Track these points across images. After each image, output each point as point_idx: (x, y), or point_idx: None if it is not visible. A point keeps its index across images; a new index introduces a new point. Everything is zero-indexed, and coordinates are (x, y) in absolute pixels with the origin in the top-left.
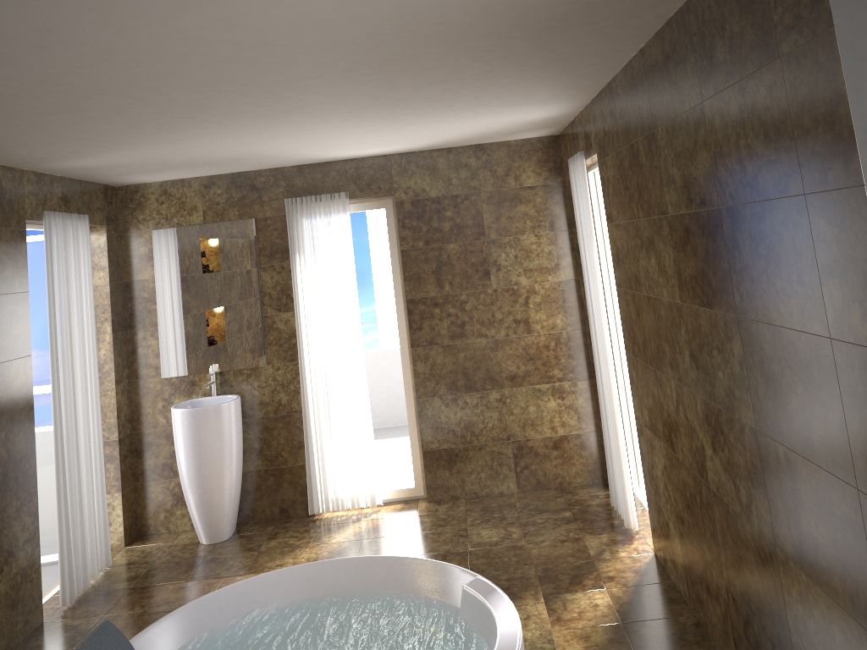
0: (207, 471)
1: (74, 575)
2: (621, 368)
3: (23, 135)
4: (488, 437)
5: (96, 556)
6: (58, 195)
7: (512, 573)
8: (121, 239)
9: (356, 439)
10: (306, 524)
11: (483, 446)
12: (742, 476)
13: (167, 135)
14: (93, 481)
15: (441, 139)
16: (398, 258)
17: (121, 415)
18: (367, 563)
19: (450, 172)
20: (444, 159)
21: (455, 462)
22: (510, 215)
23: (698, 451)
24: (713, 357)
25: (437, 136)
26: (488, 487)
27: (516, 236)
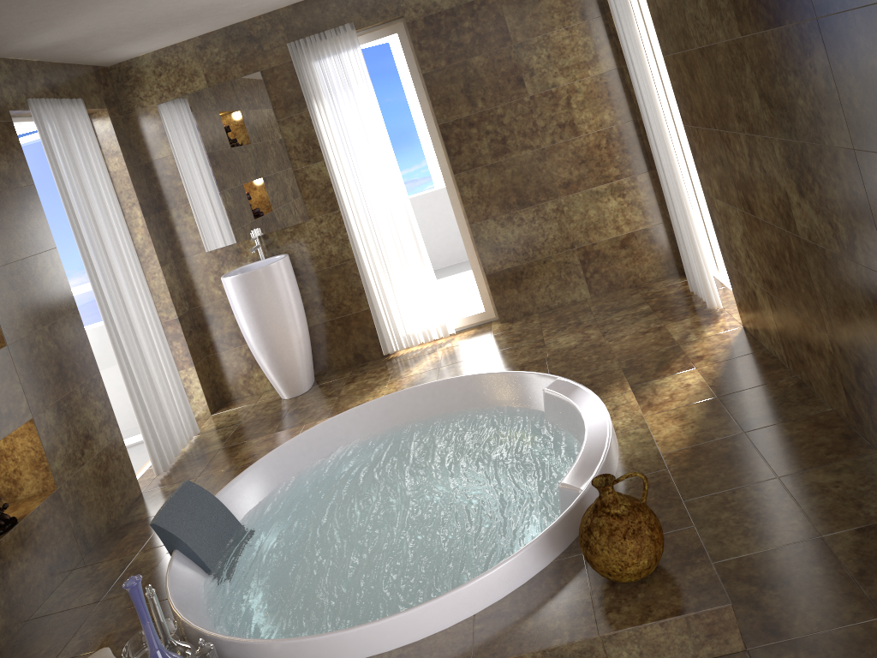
0: (271, 331)
1: (162, 446)
2: (681, 152)
3: None
4: (551, 249)
5: (181, 427)
6: (41, 82)
7: (594, 370)
8: (128, 120)
9: (415, 276)
10: (383, 364)
11: (547, 259)
12: (840, 212)
13: None
14: (160, 360)
15: None
16: (422, 84)
17: (175, 295)
18: (444, 386)
19: None
20: None
21: (522, 280)
22: (535, 12)
23: (781, 203)
24: (789, 85)
25: None
26: (560, 298)
27: (545, 34)
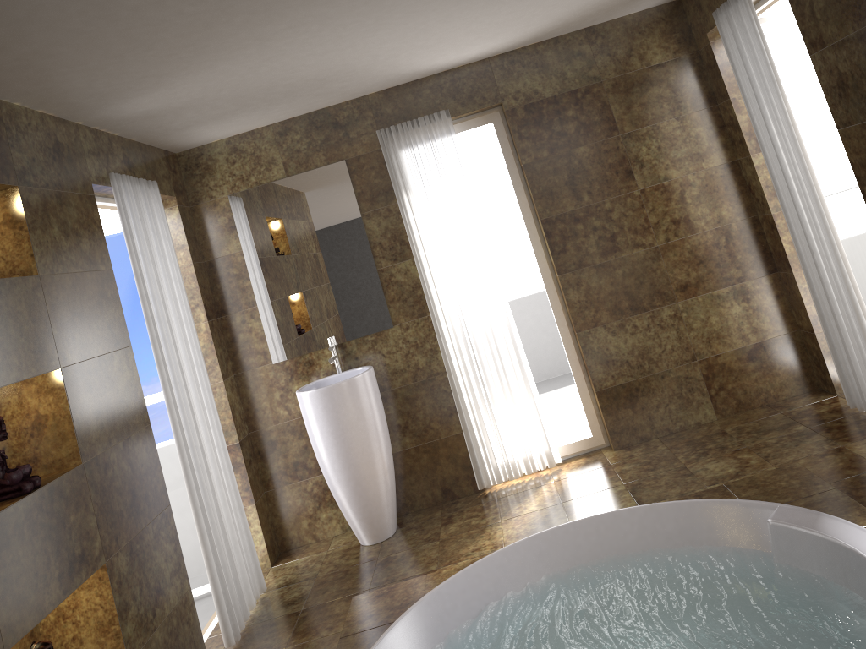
0: (357, 458)
1: (233, 607)
2: None
3: (85, 39)
4: (670, 361)
5: (249, 581)
6: (120, 158)
7: (807, 497)
8: (194, 212)
9: (515, 392)
10: (480, 500)
11: (665, 373)
12: None
13: (259, 28)
14: (227, 493)
15: (556, 18)
16: (519, 177)
17: (236, 415)
18: (610, 521)
19: (562, 65)
20: (553, 51)
21: (637, 398)
22: (643, 101)
23: None
24: None
25: (555, 11)
26: (682, 420)
27: (654, 124)
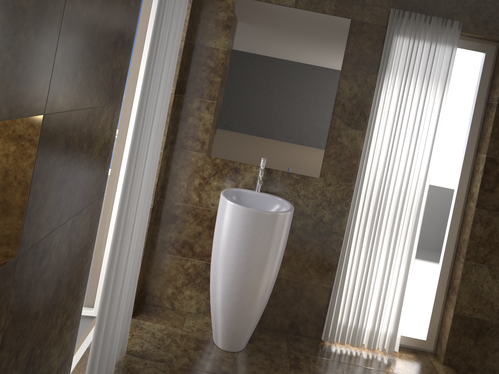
0: (251, 281)
1: None
2: None
3: None
4: None
5: (117, 351)
6: None
7: None
8: None
9: (391, 281)
10: (323, 353)
11: None
12: None
13: None
14: (133, 265)
15: None
16: (482, 110)
17: (158, 183)
18: None
19: None
20: None
21: (484, 335)
22: None
23: None
24: None
25: None
26: None
27: None
